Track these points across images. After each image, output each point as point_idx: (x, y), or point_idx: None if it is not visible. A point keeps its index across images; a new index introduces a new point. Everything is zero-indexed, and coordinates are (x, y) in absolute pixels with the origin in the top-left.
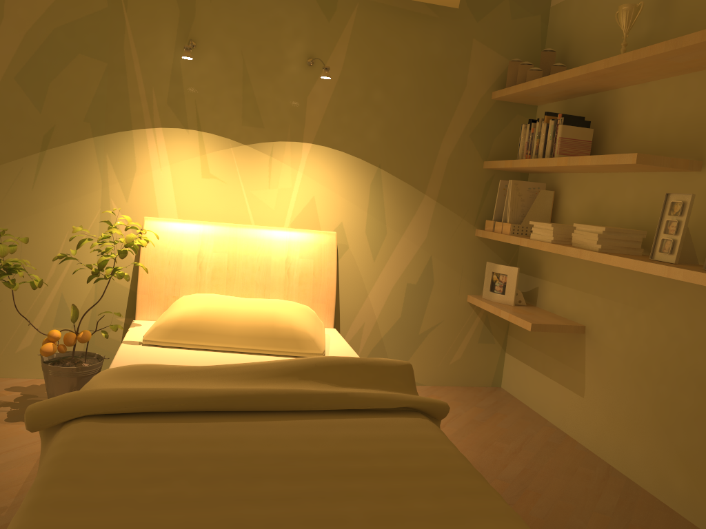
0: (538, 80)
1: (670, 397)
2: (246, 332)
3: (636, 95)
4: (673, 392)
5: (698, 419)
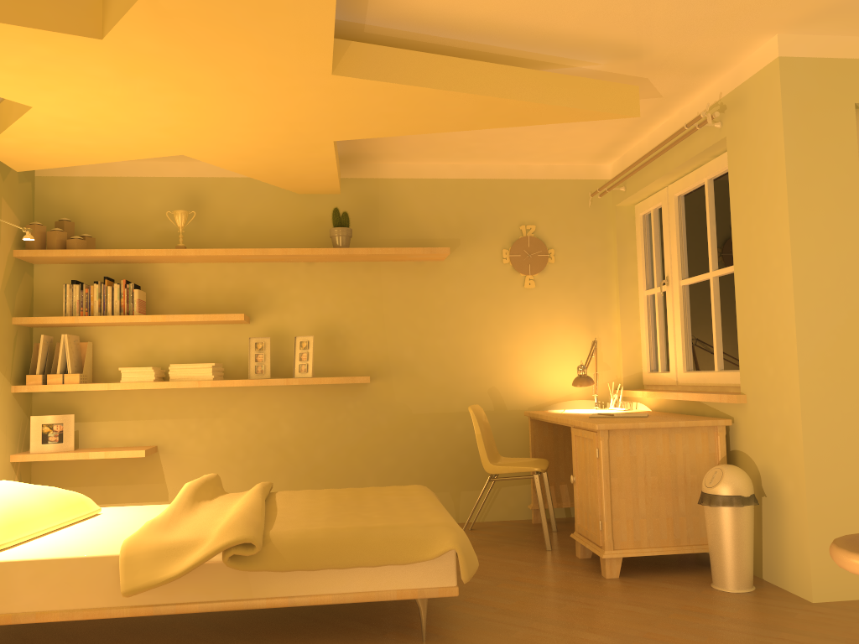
0: (105, 251)
1: (256, 465)
2: (52, 507)
3: (177, 270)
4: (258, 461)
5: (281, 469)
